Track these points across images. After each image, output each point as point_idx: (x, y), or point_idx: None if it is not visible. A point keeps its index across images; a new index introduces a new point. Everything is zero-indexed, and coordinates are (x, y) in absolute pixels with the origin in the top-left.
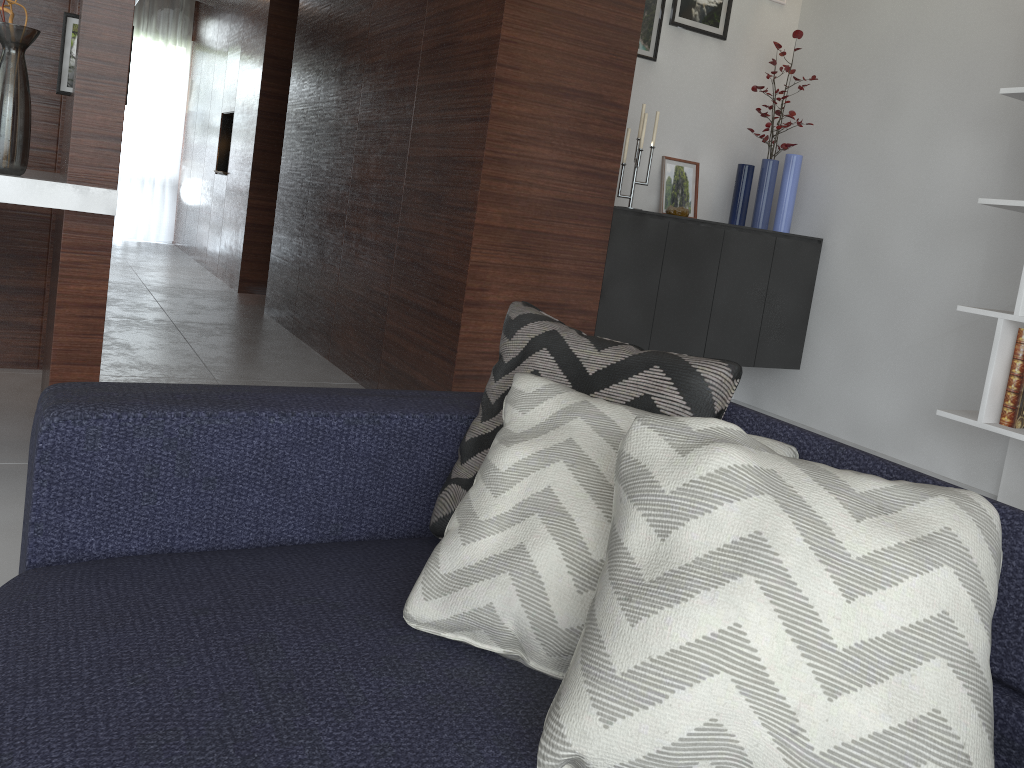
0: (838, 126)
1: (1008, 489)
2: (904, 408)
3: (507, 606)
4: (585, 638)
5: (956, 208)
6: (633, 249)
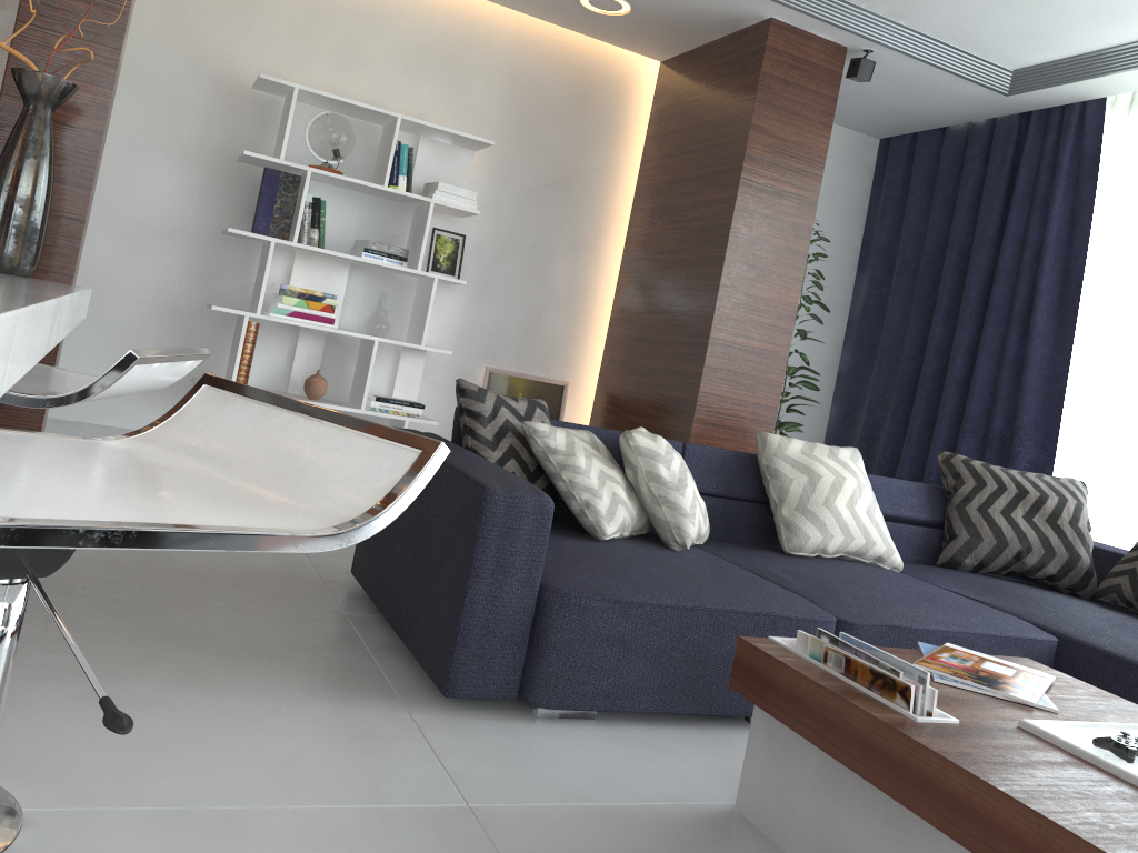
0: None
1: None
2: None
3: (626, 515)
4: (672, 508)
5: (157, 219)
6: None
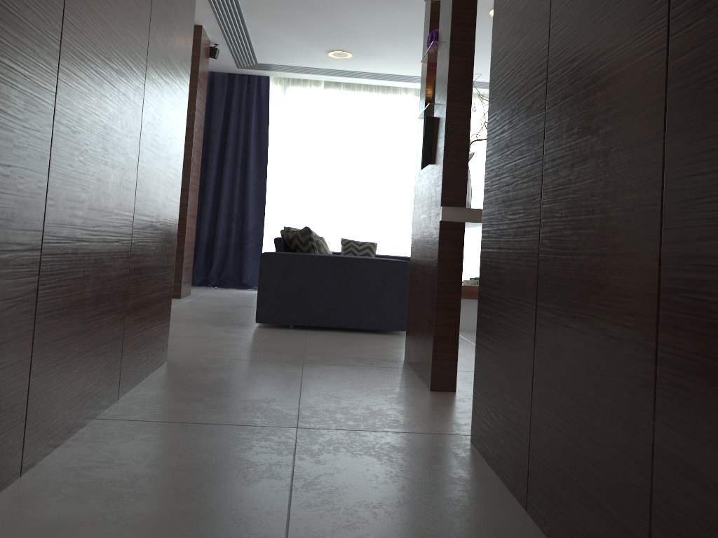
0: None
1: None
2: None
3: None
4: None
5: None
6: None
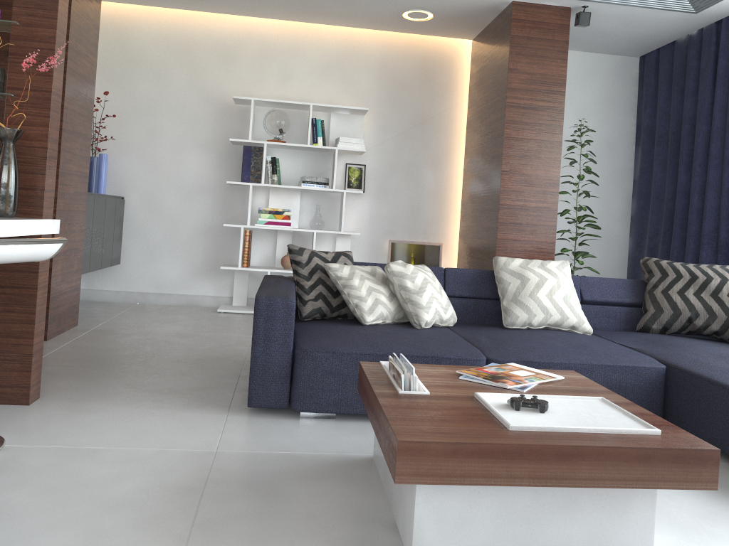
0: (124, 140)
1: (237, 292)
2: (183, 271)
3: (383, 310)
4: (413, 304)
5: (196, 182)
6: (87, 213)
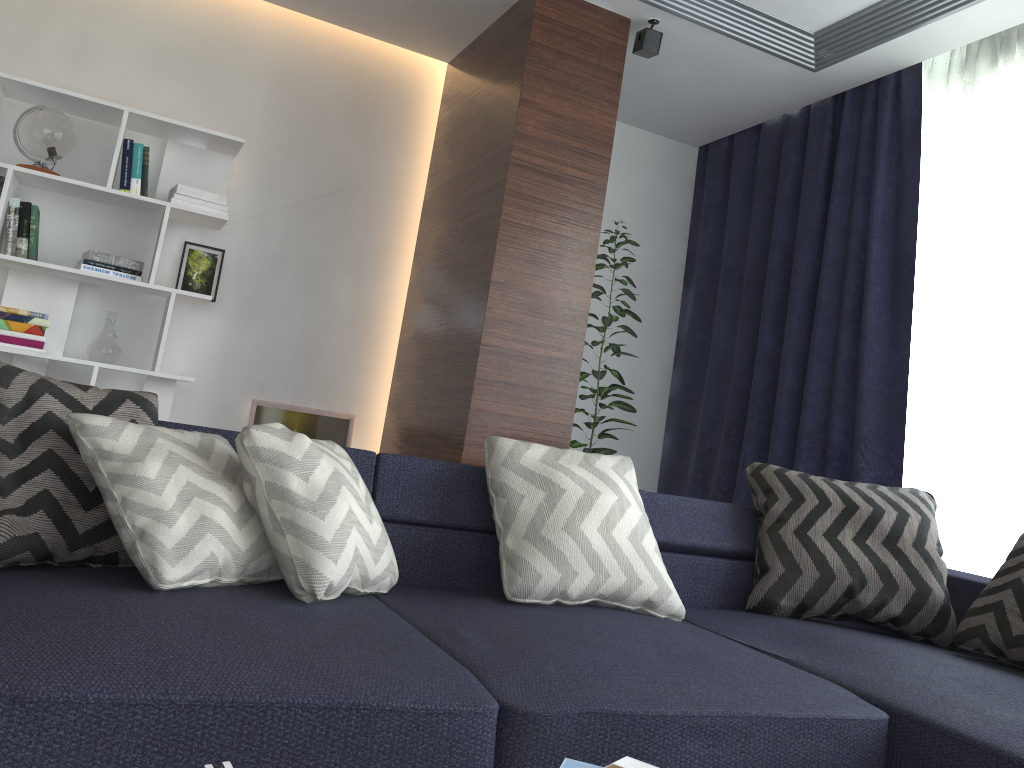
0: None
1: None
2: None
3: (219, 550)
4: (301, 536)
5: None
6: None
